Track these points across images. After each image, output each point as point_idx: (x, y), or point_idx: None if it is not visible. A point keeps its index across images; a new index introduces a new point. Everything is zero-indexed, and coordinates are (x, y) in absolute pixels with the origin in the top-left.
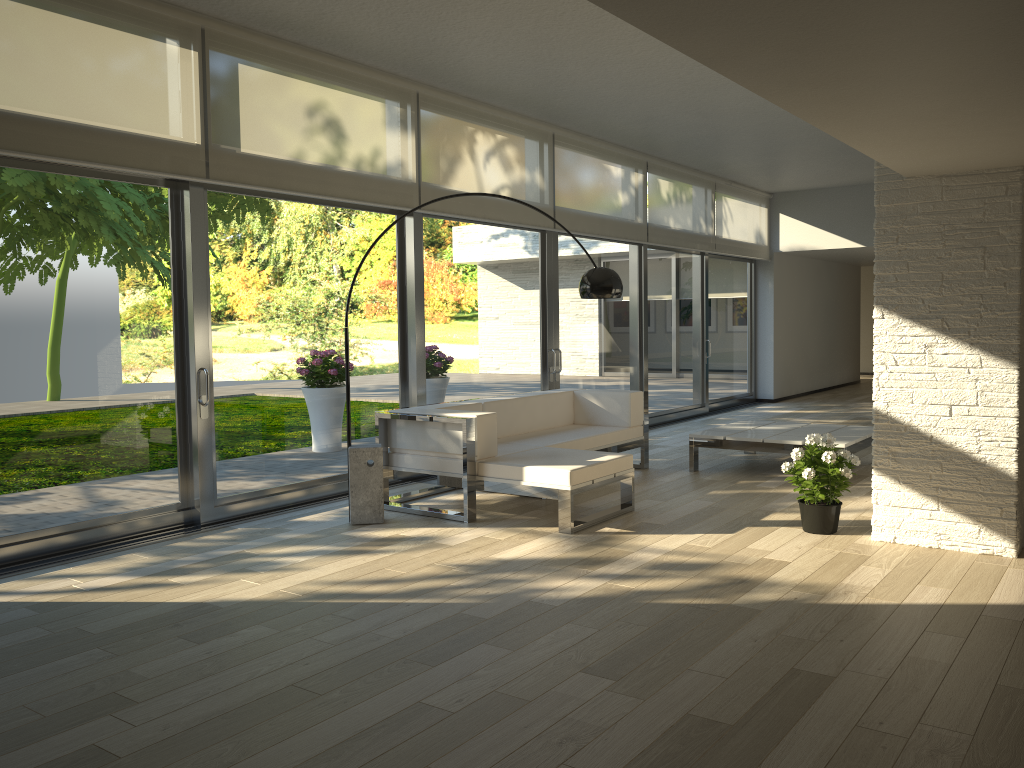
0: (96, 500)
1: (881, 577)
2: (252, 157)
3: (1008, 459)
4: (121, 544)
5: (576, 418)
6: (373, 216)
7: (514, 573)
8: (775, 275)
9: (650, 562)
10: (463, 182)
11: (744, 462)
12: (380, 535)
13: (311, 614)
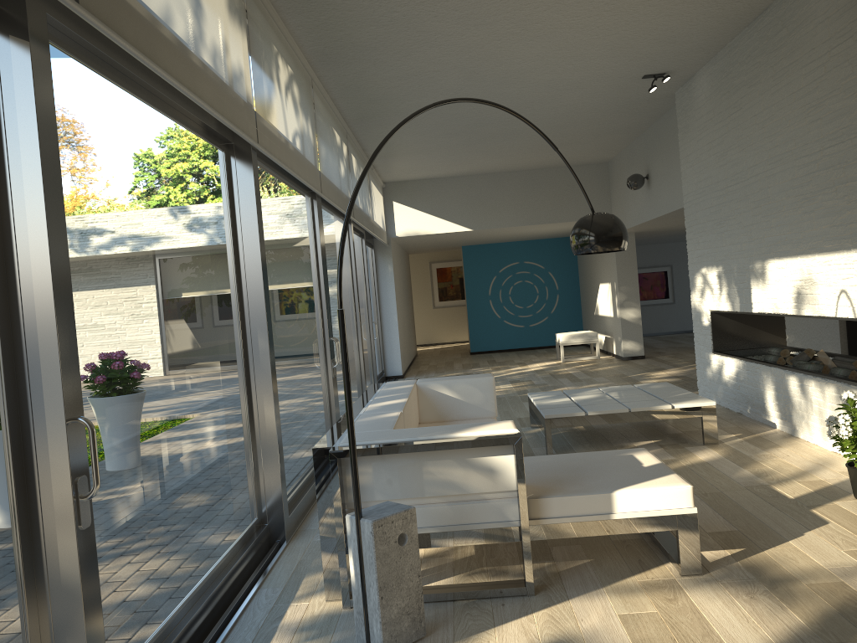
0: None
1: None
2: None
3: None
4: None
5: (423, 416)
6: (208, 147)
7: None
8: (393, 259)
9: None
10: (278, 117)
11: (562, 437)
12: None
13: None
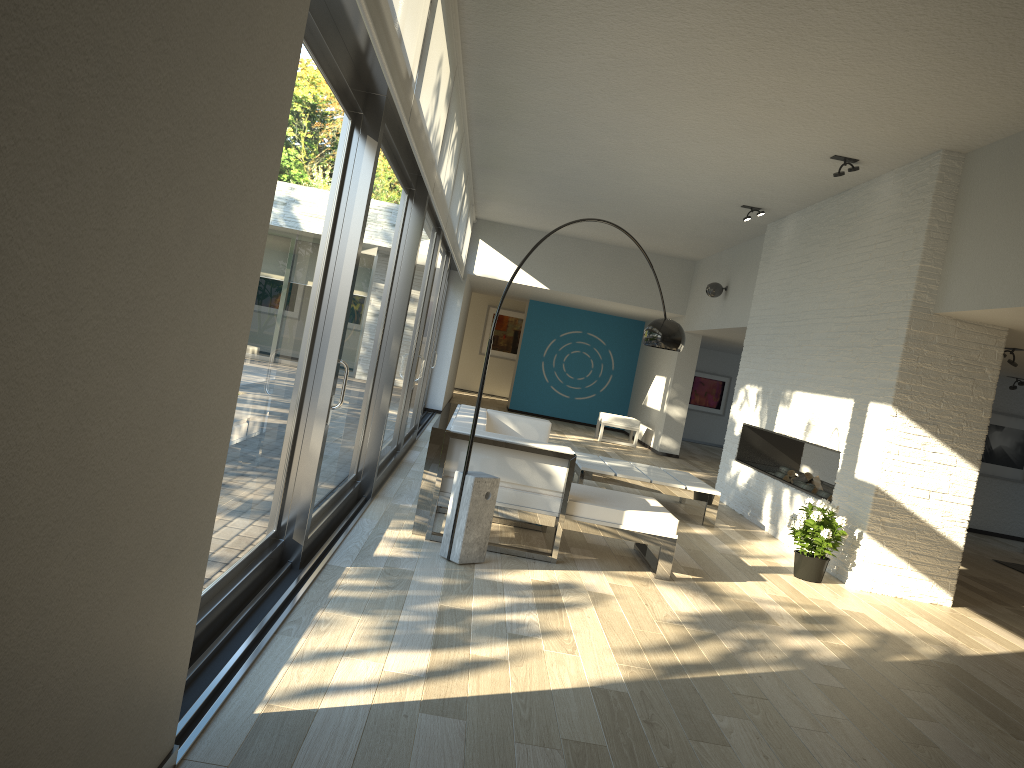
0: (247, 533)
1: (936, 627)
2: (420, 109)
3: (960, 535)
4: (265, 594)
5: None
6: (402, 192)
7: (738, 631)
8: (463, 295)
9: (792, 615)
10: (443, 171)
11: None
12: (519, 580)
13: (720, 695)
